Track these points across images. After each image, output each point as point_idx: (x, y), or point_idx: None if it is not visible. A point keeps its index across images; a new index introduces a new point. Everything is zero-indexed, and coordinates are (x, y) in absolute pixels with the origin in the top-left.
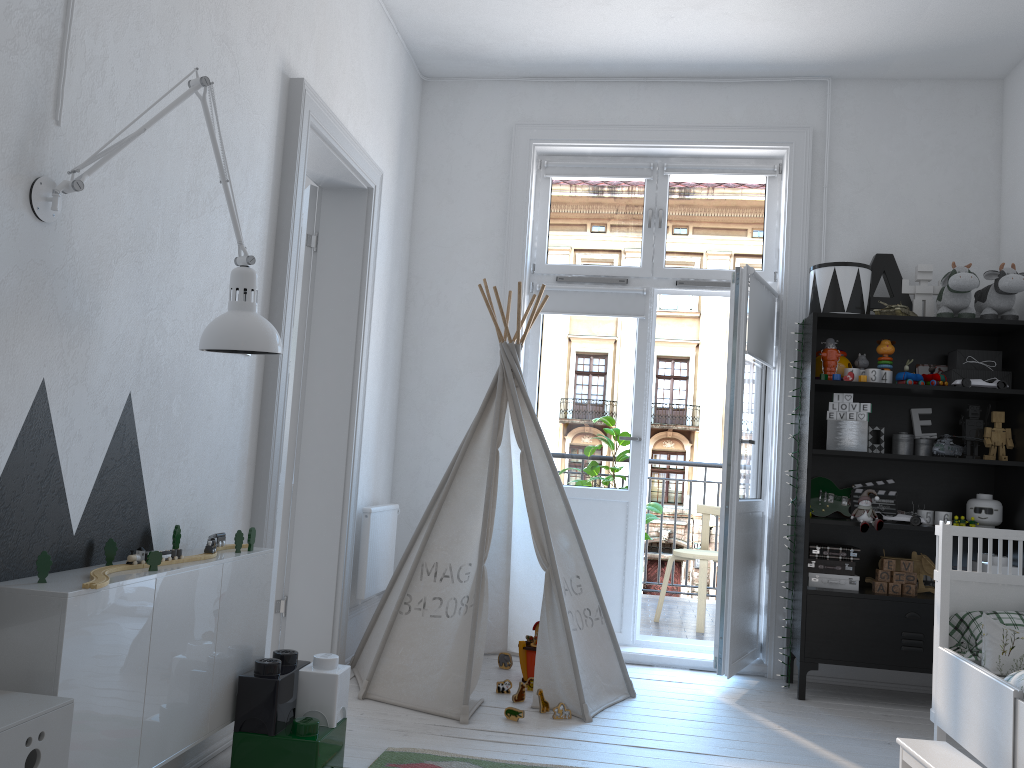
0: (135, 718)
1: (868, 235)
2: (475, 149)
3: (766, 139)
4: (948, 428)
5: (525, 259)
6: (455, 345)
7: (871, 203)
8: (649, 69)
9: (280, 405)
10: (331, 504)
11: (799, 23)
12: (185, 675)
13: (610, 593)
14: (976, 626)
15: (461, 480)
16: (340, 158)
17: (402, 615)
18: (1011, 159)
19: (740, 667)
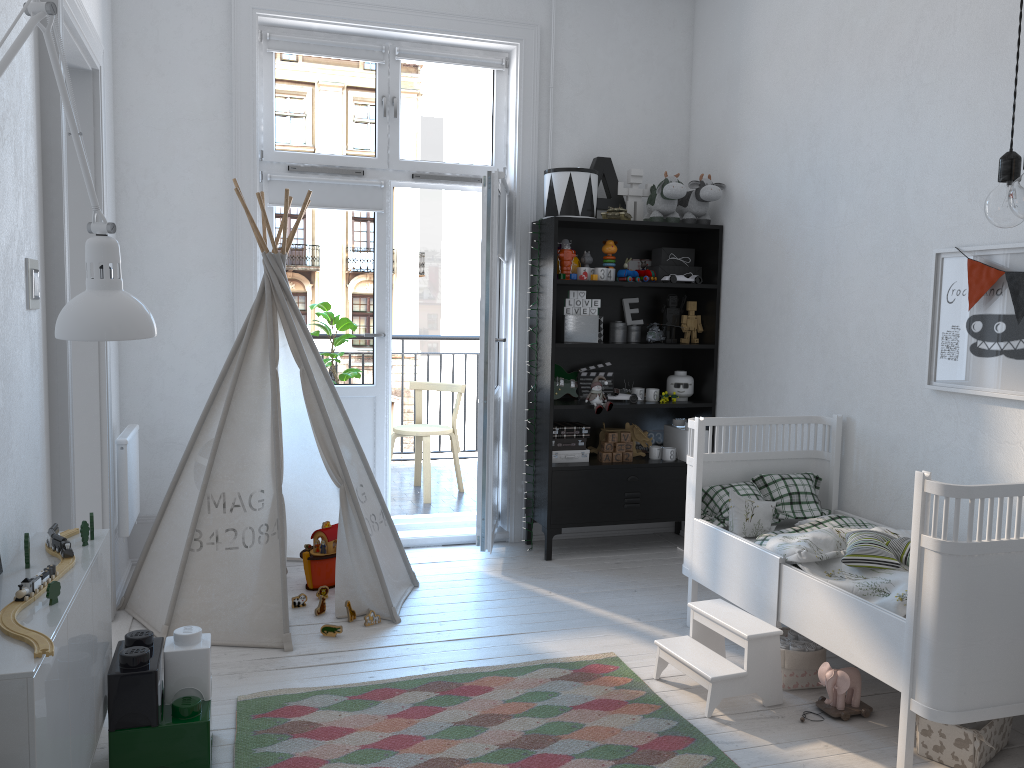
0: (68, 765)
1: (587, 137)
2: (186, 12)
3: (499, 33)
4: (650, 314)
5: (257, 147)
6: (182, 243)
7: (589, 106)
8: None
9: (69, 358)
10: (86, 443)
11: None
12: (84, 698)
13: None
14: (719, 498)
15: (237, 403)
16: (75, 40)
17: (194, 552)
18: (702, 74)
19: (494, 539)
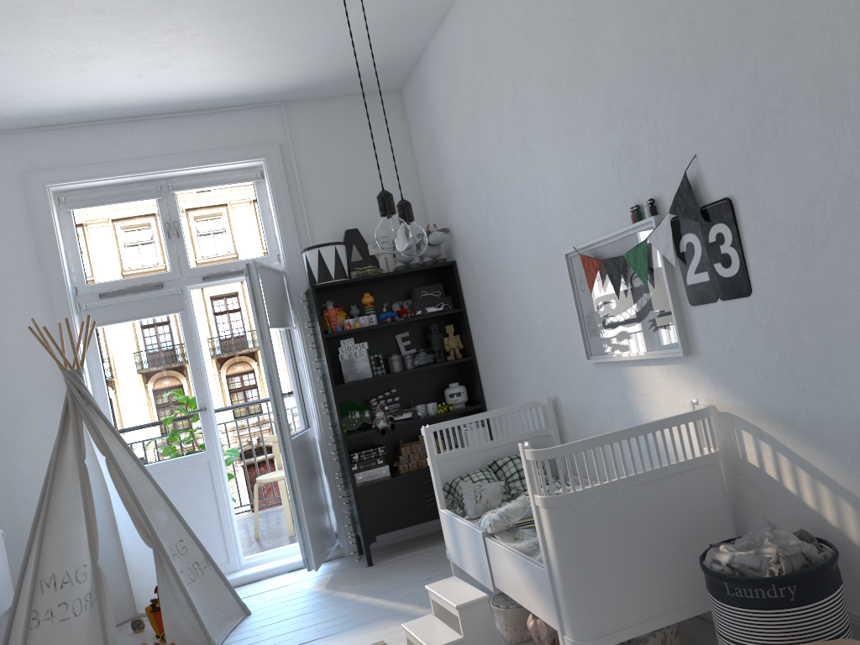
0: None
1: (338, 216)
2: None
3: (246, 155)
4: (422, 342)
5: (66, 286)
6: (19, 374)
7: (334, 192)
8: (136, 111)
9: None
10: None
11: (247, 70)
12: None
13: (213, 536)
14: (459, 488)
15: (58, 497)
16: None
17: (33, 630)
18: (418, 147)
19: (324, 558)
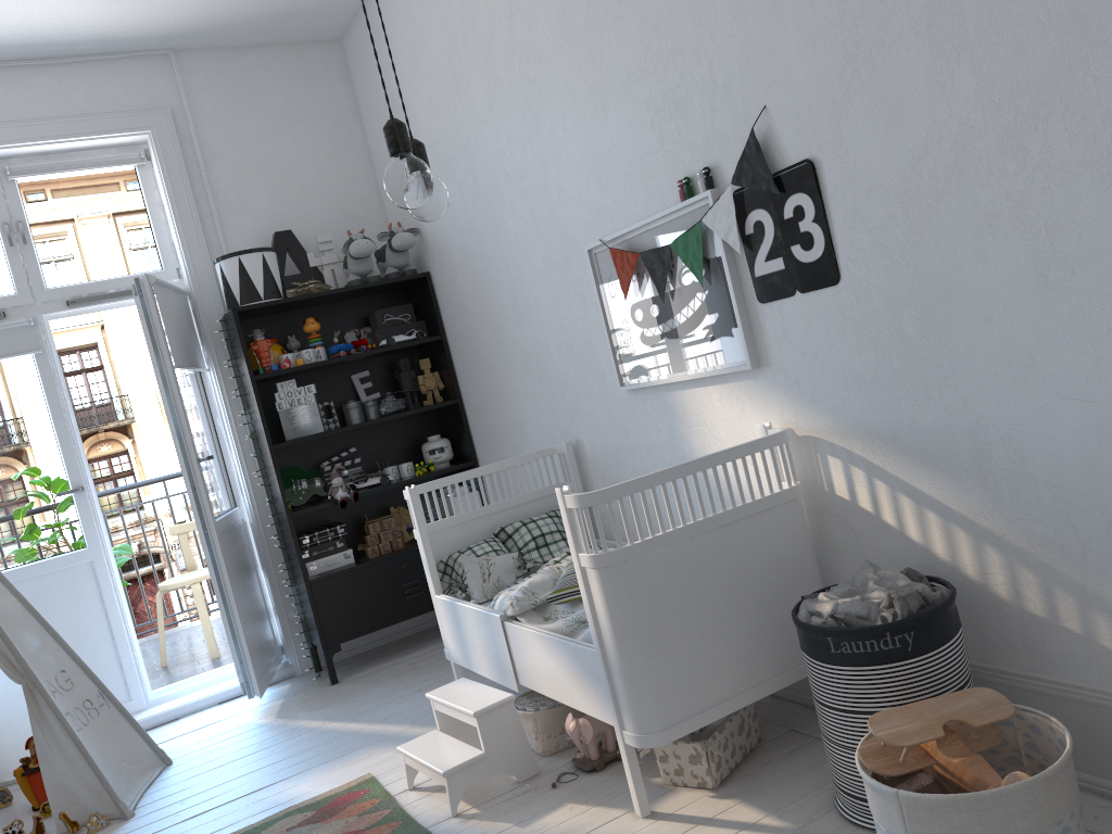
0: None
1: (262, 213)
2: None
3: (122, 125)
4: (388, 384)
5: None
6: None
7: (255, 180)
8: None
9: None
10: None
11: None
12: None
13: (105, 665)
14: (459, 565)
15: None
16: None
17: None
18: (370, 119)
19: (269, 680)
